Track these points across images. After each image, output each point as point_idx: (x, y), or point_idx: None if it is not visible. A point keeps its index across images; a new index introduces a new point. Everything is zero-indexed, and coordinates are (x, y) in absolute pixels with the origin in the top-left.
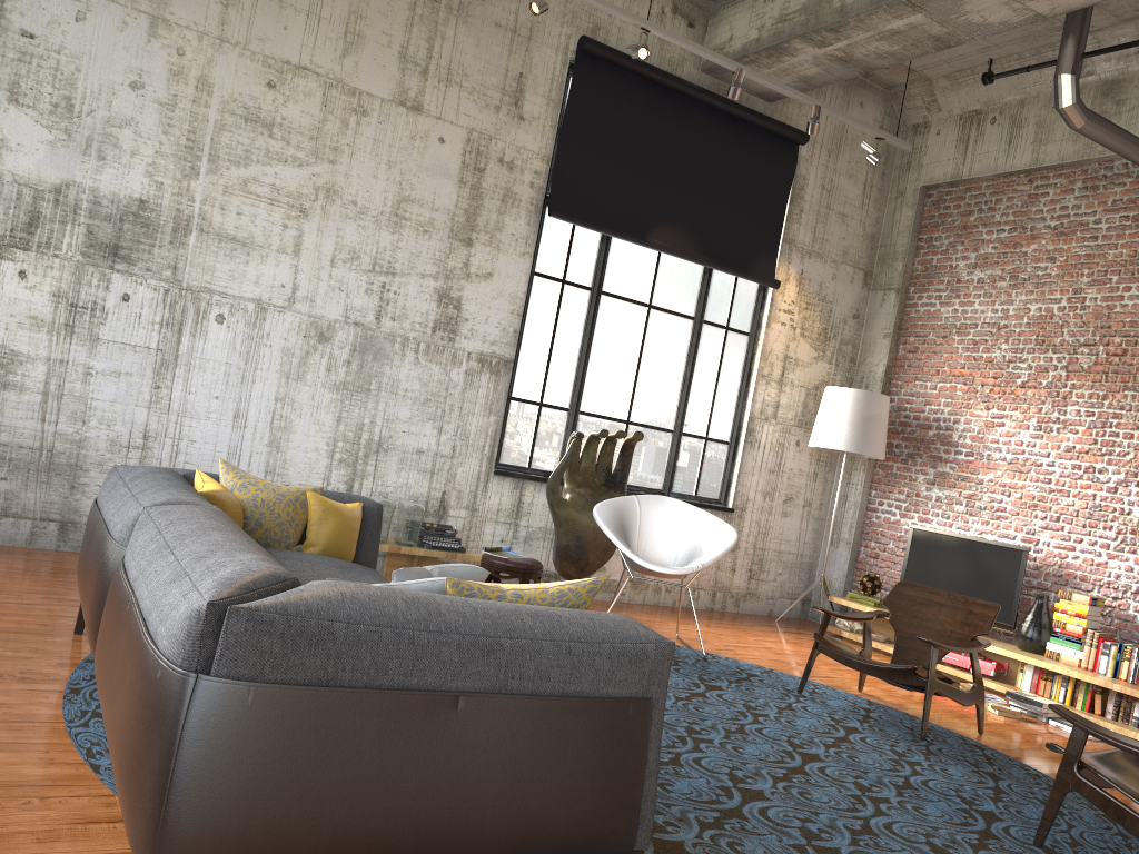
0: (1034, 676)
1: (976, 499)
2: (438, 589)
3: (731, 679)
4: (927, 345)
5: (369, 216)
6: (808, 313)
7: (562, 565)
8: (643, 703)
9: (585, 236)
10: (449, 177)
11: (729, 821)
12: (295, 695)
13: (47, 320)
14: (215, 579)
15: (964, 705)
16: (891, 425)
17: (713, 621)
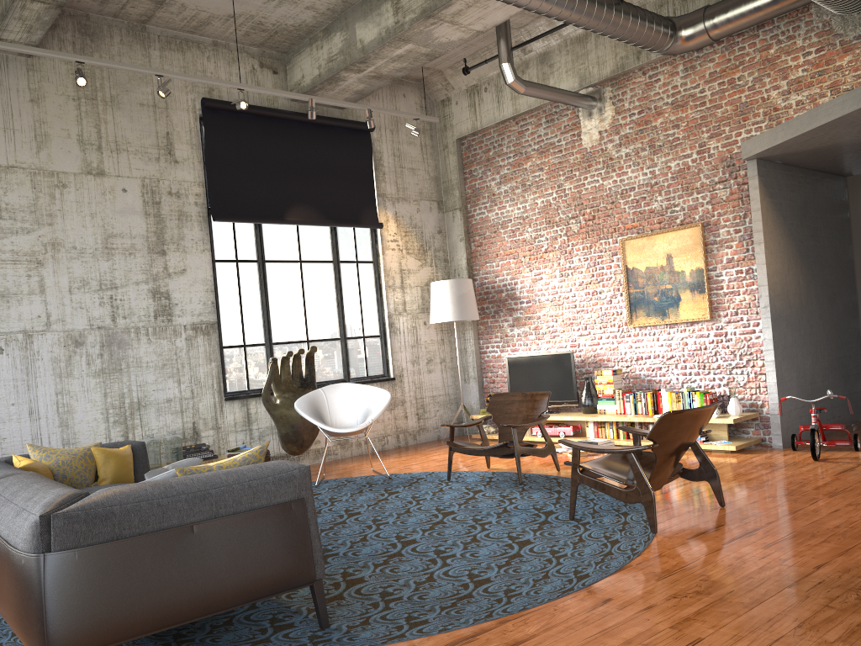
0: (595, 427)
1: (539, 329)
2: (173, 476)
3: (406, 485)
4: (486, 239)
5: (88, 253)
6: (407, 238)
7: (287, 447)
8: (299, 501)
9: (243, 227)
10: (137, 213)
11: (392, 559)
12: (101, 549)
13: None
14: (40, 505)
15: (543, 456)
16: (480, 295)
17: (399, 453)
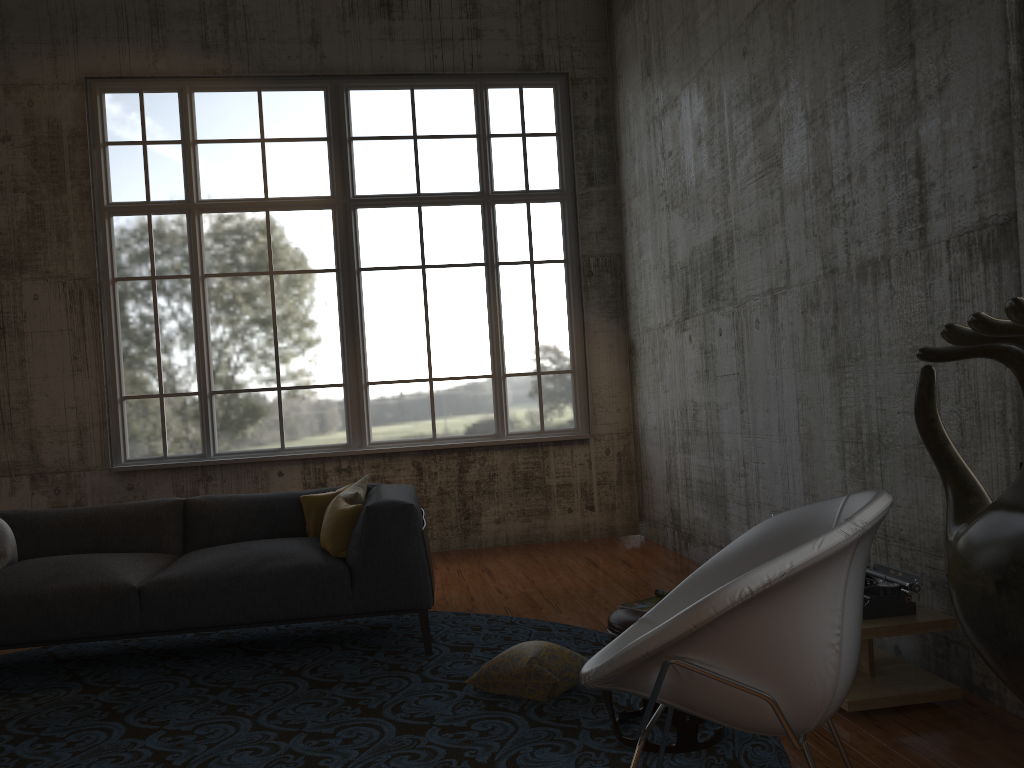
0: None
1: None
2: None
3: None
4: None
5: (818, 119)
6: None
7: None
8: None
9: None
10: None
11: None
12: None
13: (700, 371)
14: None
15: None
16: None
17: None
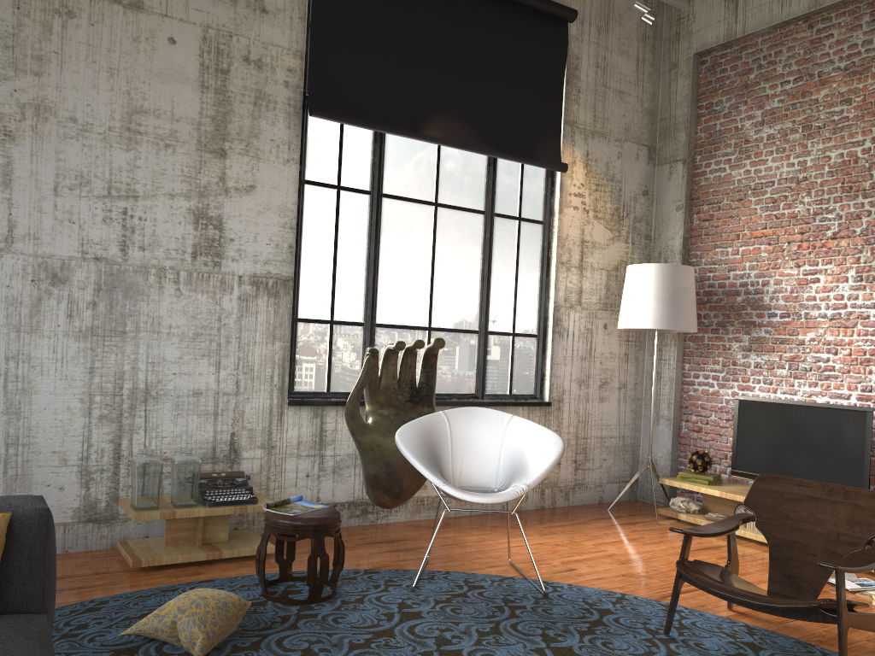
0: None
1: (799, 361)
2: None
3: (582, 629)
4: (722, 211)
5: (95, 133)
6: (598, 194)
7: (375, 495)
8: None
9: (356, 136)
10: (188, 82)
11: None
12: None
13: None
14: None
15: None
16: (696, 296)
17: (546, 524)
